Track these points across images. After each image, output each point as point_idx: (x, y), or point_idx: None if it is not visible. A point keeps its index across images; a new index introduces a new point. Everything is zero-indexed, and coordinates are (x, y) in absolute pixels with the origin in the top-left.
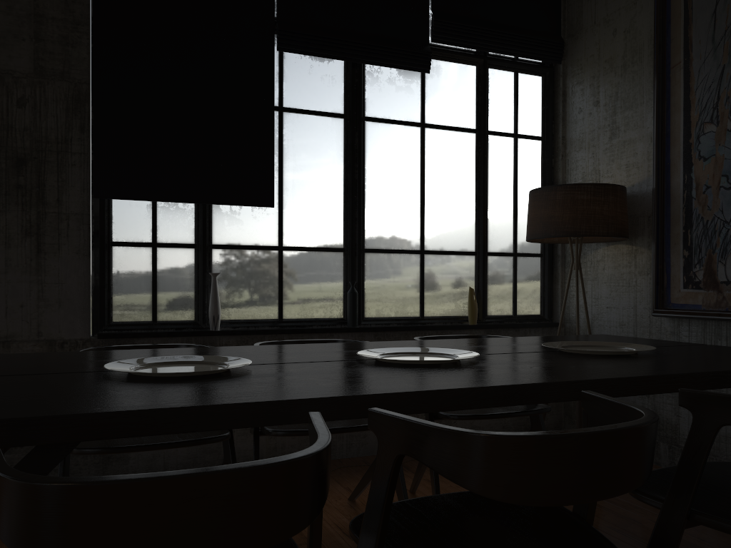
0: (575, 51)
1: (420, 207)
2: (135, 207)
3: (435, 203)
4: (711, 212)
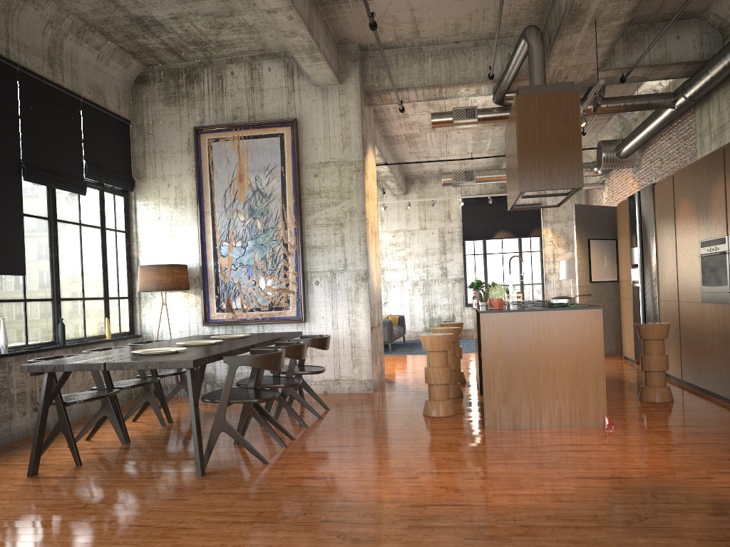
0: (142, 187)
1: (81, 273)
2: None
3: (87, 270)
4: (228, 279)
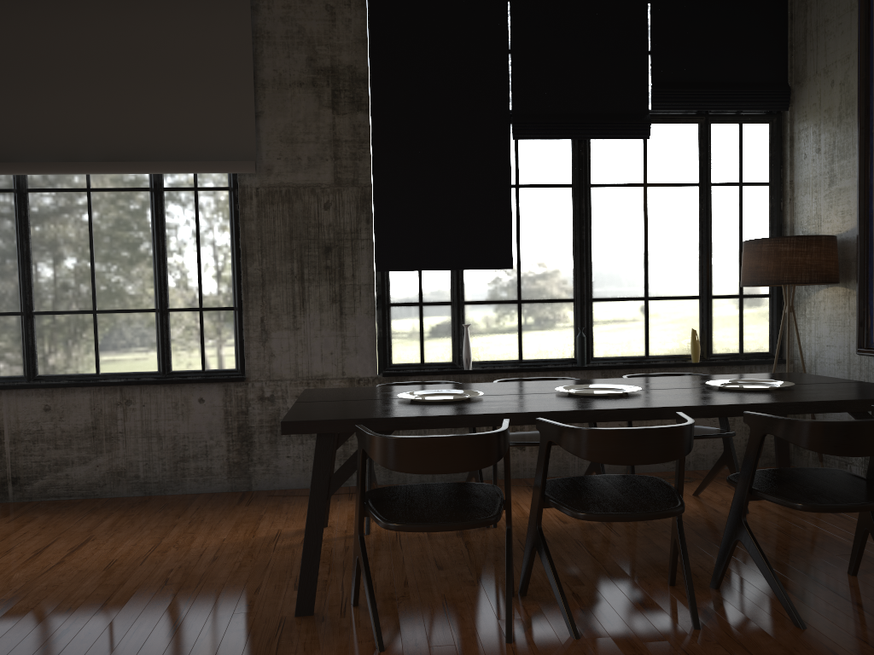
0: (801, 98)
1: (644, 259)
2: (406, 275)
3: (658, 254)
4: None
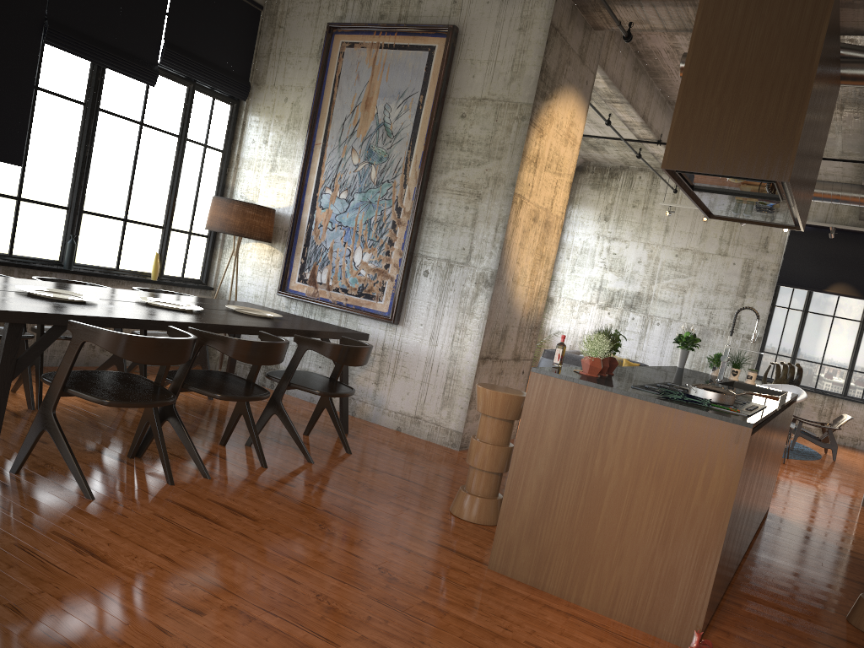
0: (257, 97)
1: (130, 186)
2: None
3: (141, 185)
4: (320, 241)
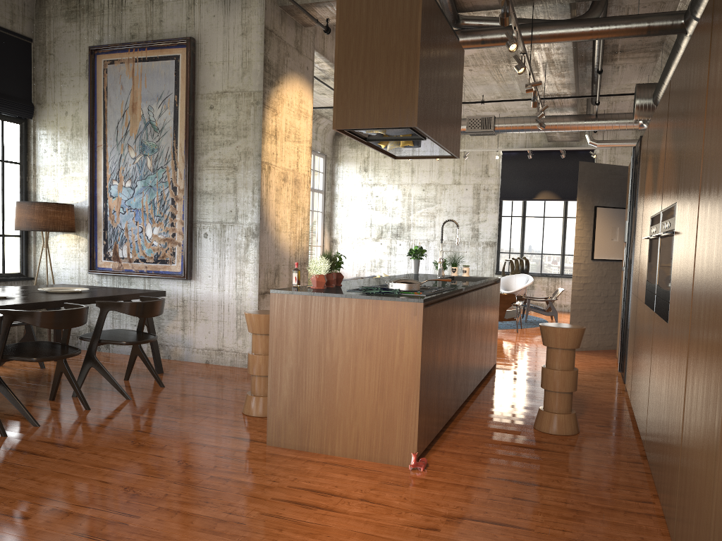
0: (42, 114)
1: None
2: None
3: None
4: (116, 224)
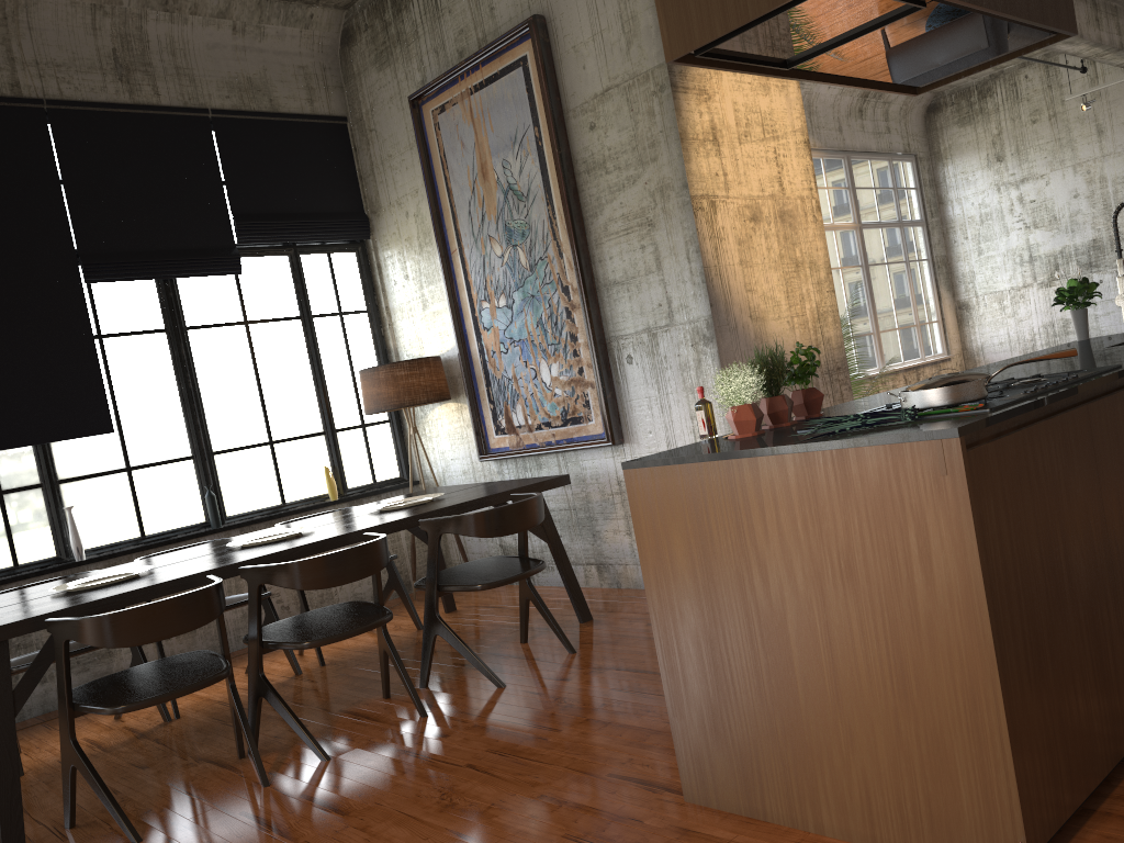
0: (380, 227)
1: (261, 401)
2: None
3: (275, 394)
4: (500, 372)
